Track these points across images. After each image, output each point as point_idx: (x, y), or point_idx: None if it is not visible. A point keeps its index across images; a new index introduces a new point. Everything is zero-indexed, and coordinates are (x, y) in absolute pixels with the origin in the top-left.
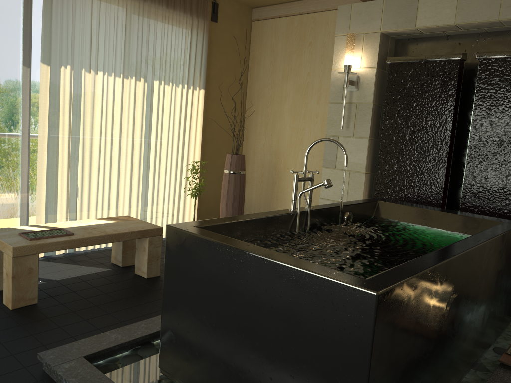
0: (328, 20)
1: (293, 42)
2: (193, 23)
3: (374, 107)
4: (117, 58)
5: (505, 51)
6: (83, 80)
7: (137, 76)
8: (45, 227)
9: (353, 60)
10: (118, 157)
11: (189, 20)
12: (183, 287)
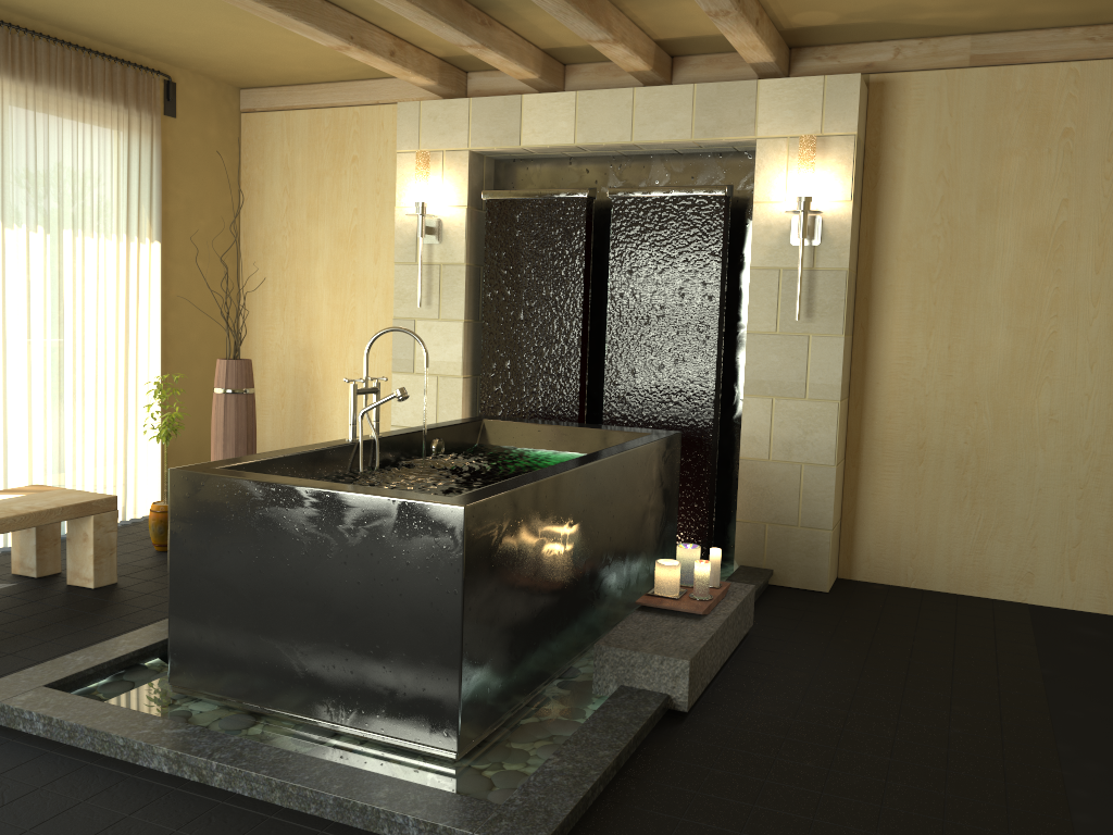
0: (382, 120)
1: (324, 155)
2: (132, 121)
3: (468, 271)
4: None
5: (644, 188)
6: None
7: (32, 222)
8: None
9: (430, 193)
10: (2, 377)
11: (124, 115)
12: (204, 555)
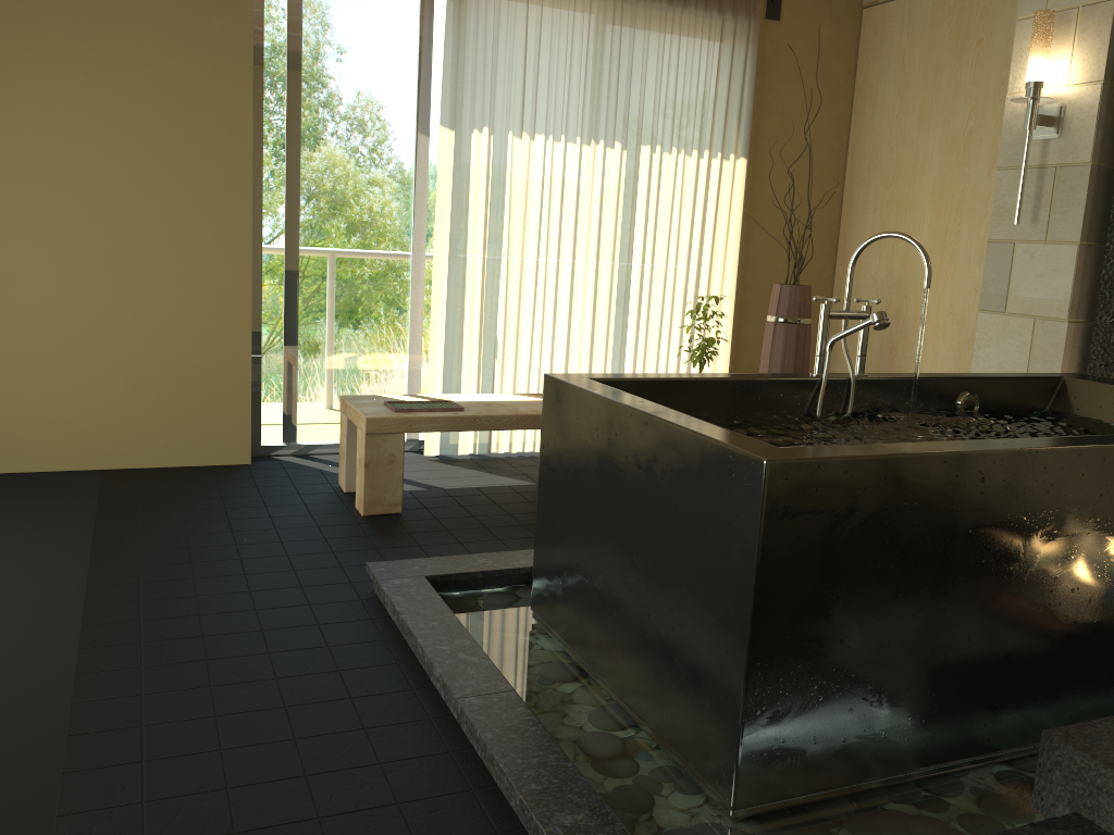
0: None
1: (944, 43)
2: (725, 28)
3: (1094, 173)
4: (570, 109)
5: None
6: (510, 152)
7: (608, 138)
8: (428, 398)
9: (1053, 70)
10: (569, 289)
11: (717, 22)
12: (559, 475)
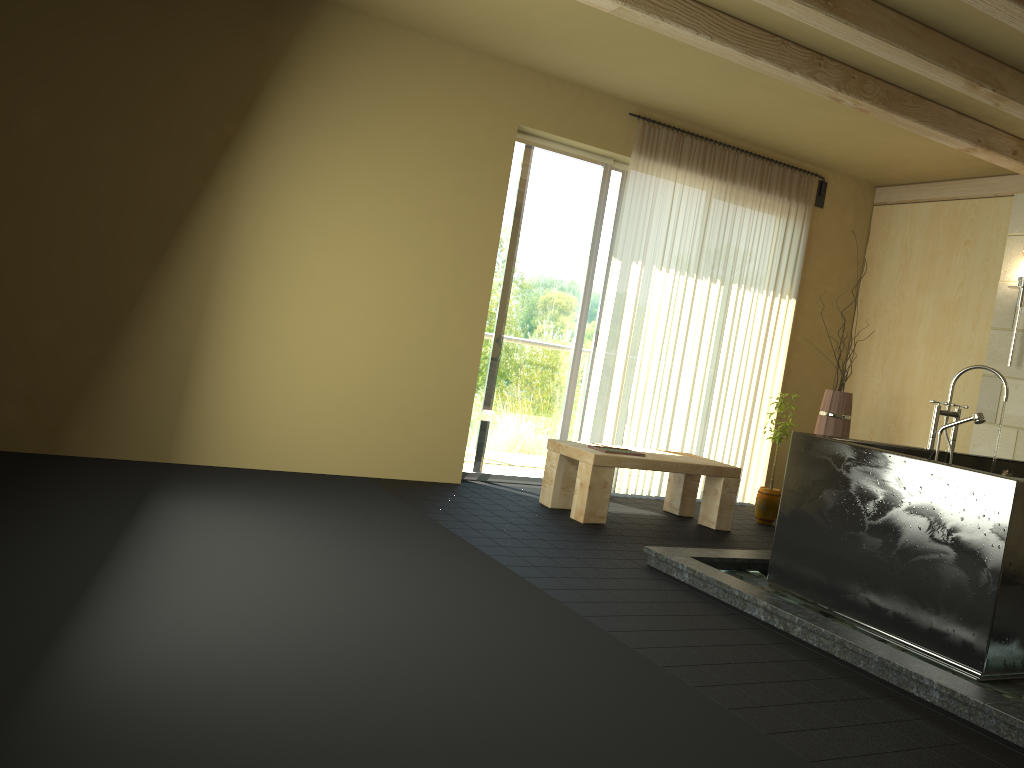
0: (998, 210)
1: (939, 238)
2: (791, 210)
3: None
4: (692, 254)
5: None
6: (652, 279)
7: (713, 276)
8: (607, 446)
9: None
10: (677, 379)
11: (786, 205)
12: (806, 493)
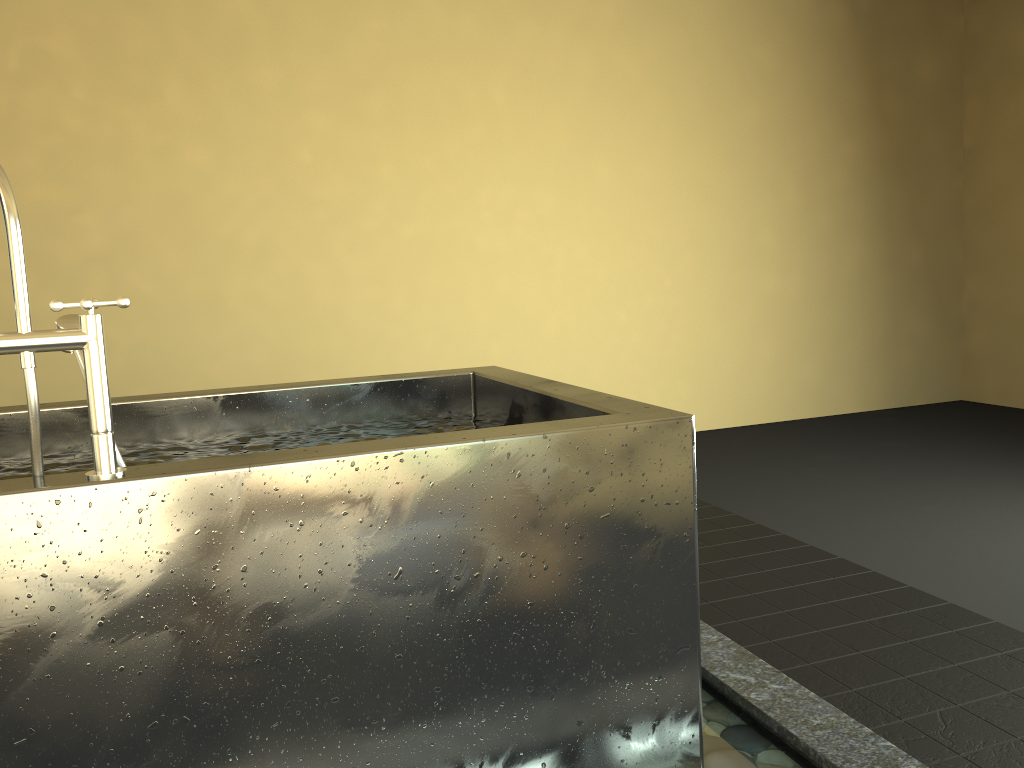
0: None
1: None
2: None
3: None
4: None
5: None
6: None
7: None
8: None
9: None
10: None
11: None
12: None
